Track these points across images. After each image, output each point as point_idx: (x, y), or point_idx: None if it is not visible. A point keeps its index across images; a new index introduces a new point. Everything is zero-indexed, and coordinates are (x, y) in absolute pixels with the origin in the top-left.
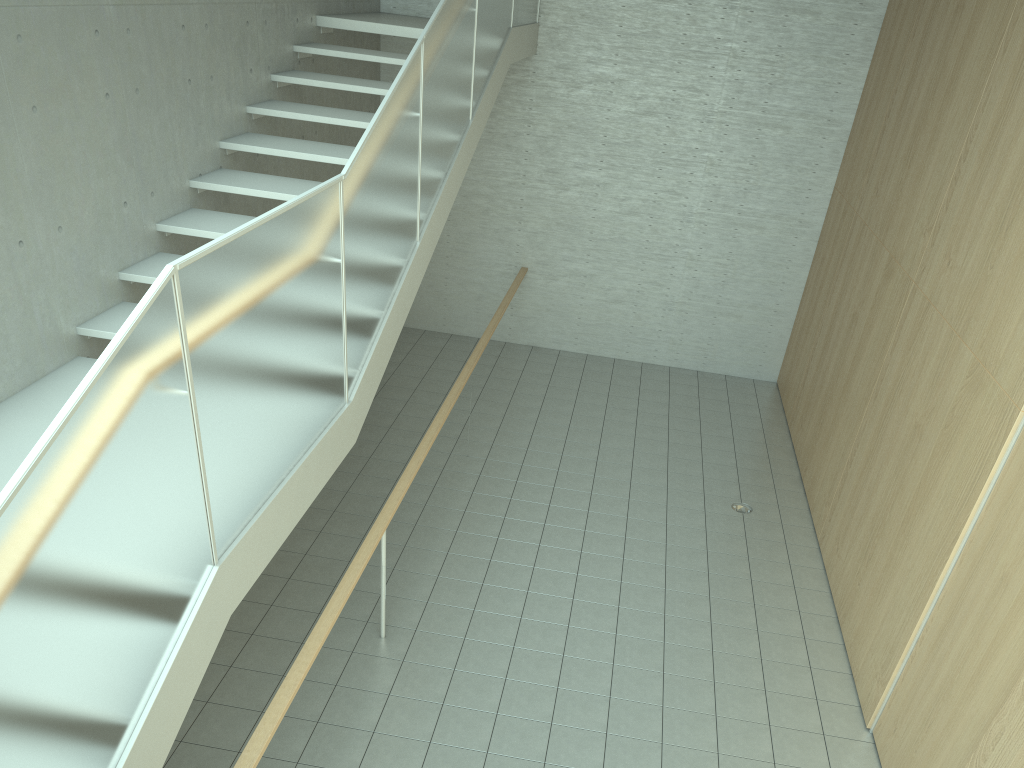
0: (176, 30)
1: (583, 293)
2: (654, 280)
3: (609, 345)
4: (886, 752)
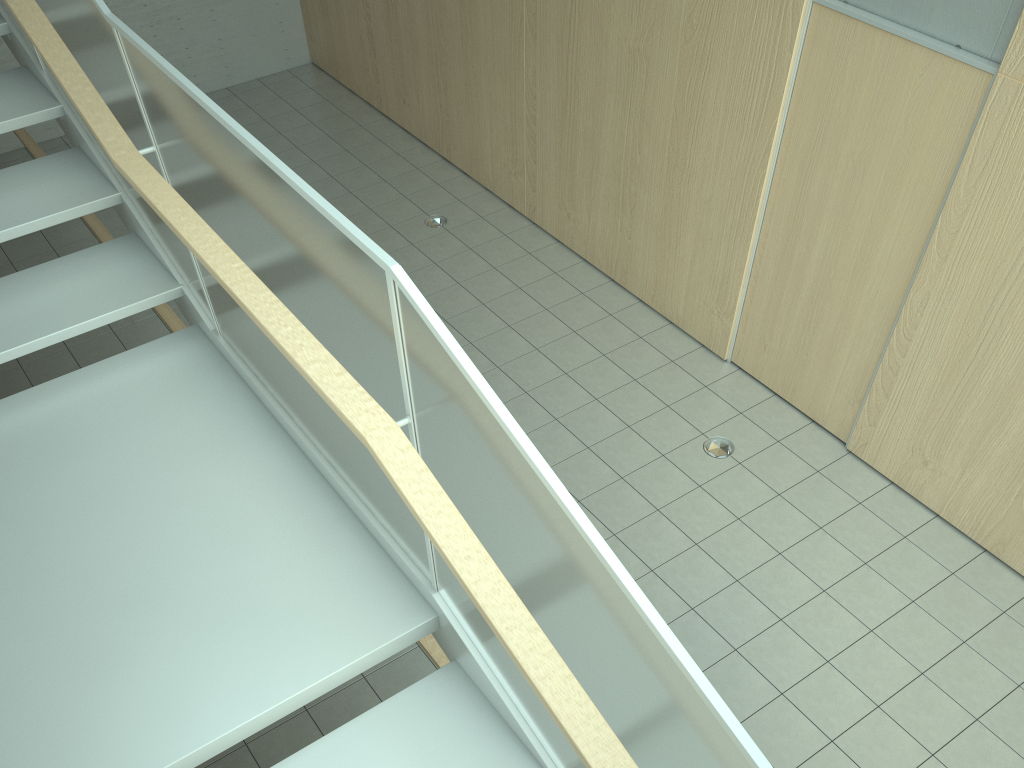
0: None
1: None
2: None
3: None
4: (763, 370)
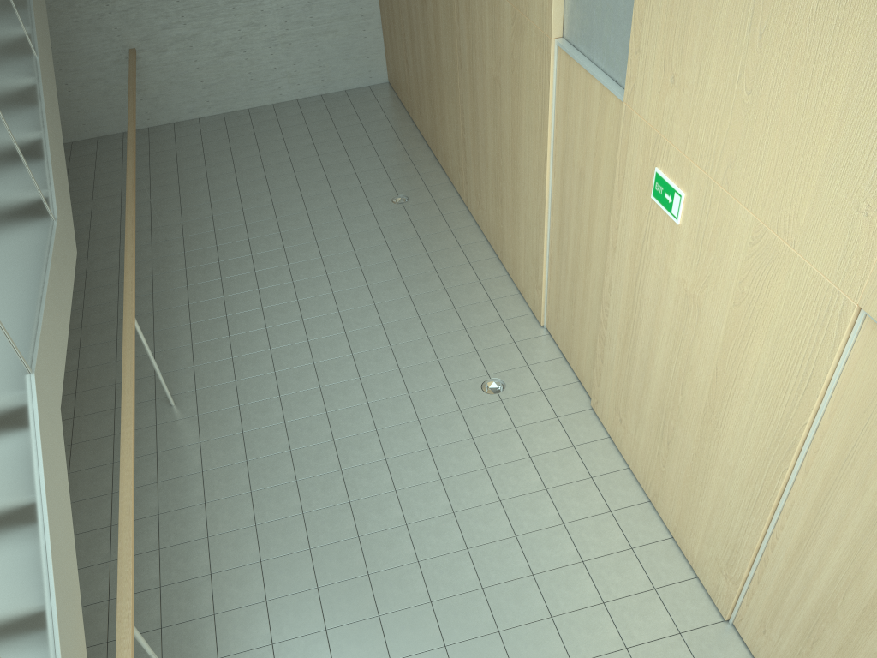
0: None
1: (195, 56)
2: (250, 21)
3: (238, 98)
4: (558, 335)
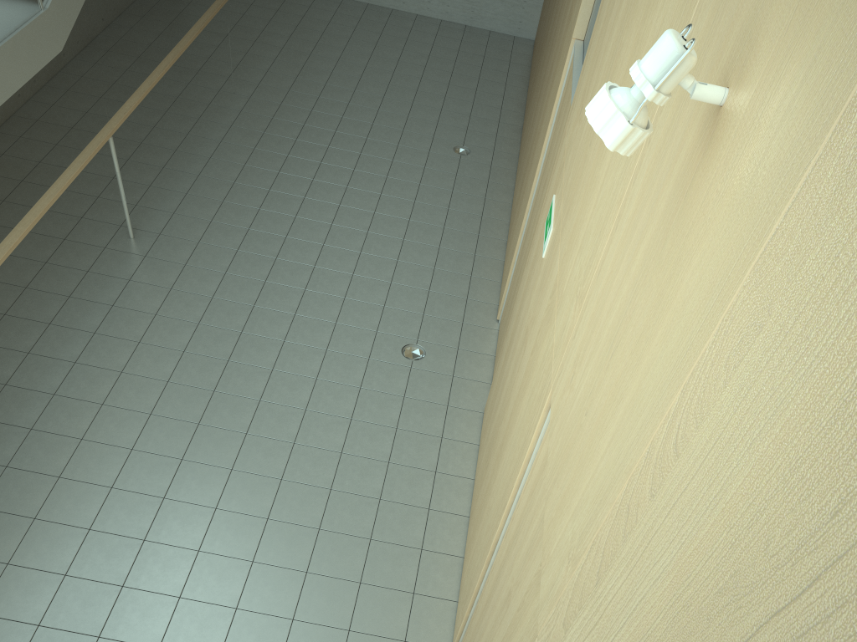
0: None
1: None
2: None
3: None
4: (500, 334)
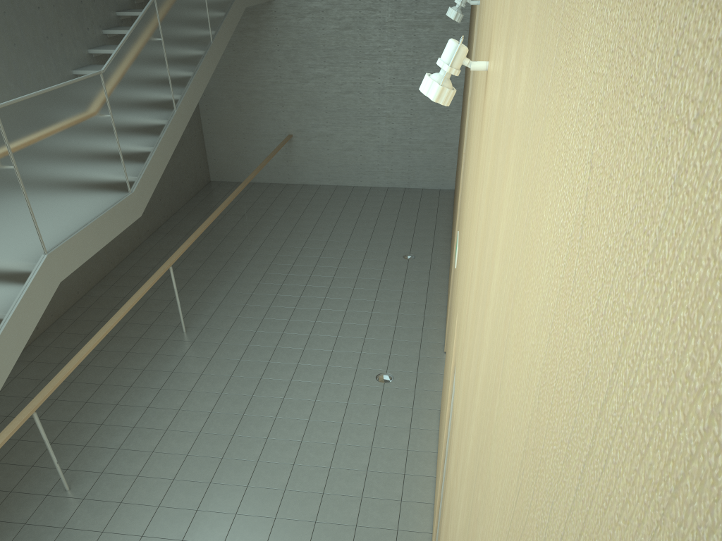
0: (35, 10)
1: (328, 146)
2: (369, 133)
3: (349, 178)
4: None
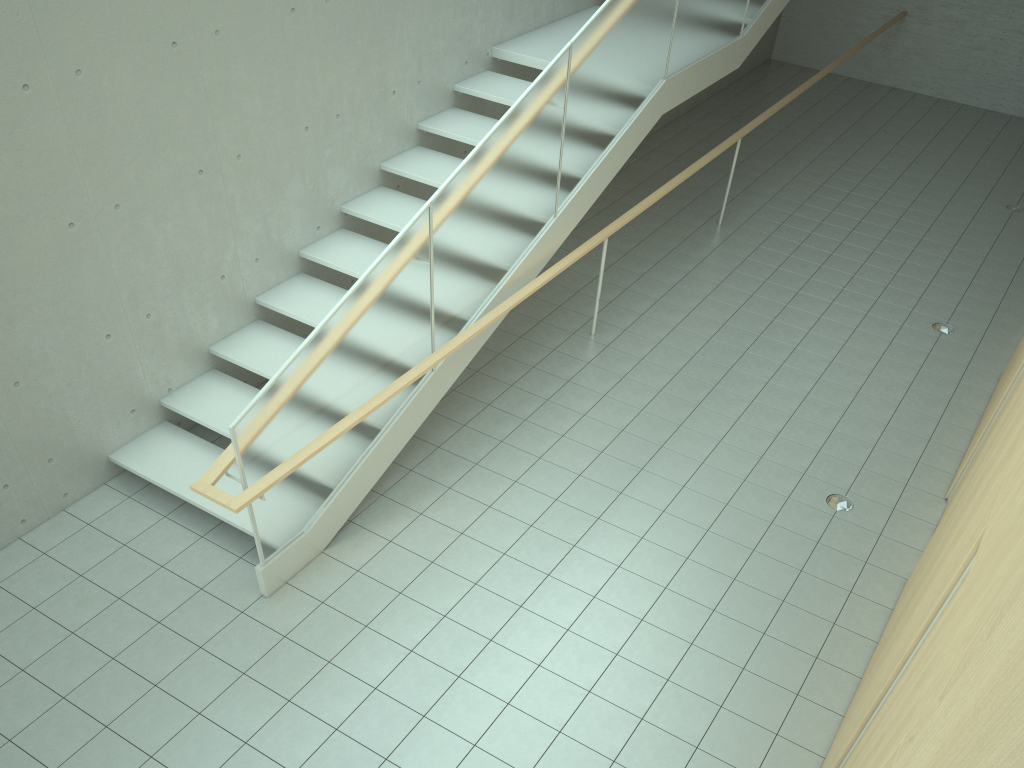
0: None
1: (950, 39)
2: (1018, 29)
3: (961, 91)
4: None
